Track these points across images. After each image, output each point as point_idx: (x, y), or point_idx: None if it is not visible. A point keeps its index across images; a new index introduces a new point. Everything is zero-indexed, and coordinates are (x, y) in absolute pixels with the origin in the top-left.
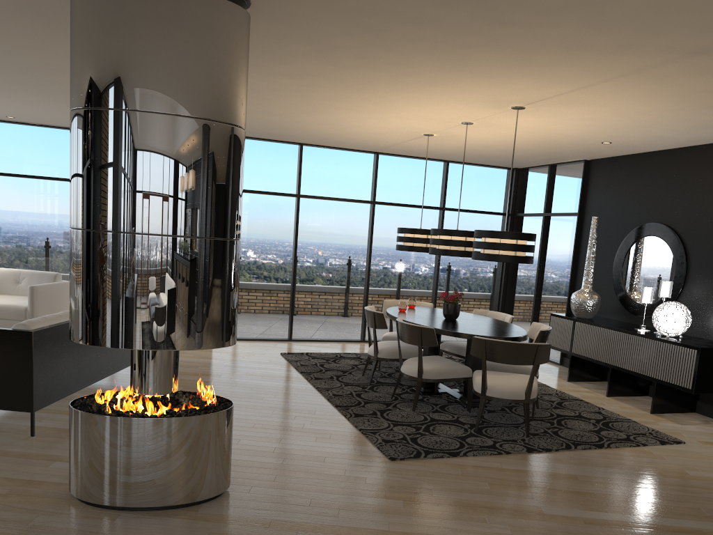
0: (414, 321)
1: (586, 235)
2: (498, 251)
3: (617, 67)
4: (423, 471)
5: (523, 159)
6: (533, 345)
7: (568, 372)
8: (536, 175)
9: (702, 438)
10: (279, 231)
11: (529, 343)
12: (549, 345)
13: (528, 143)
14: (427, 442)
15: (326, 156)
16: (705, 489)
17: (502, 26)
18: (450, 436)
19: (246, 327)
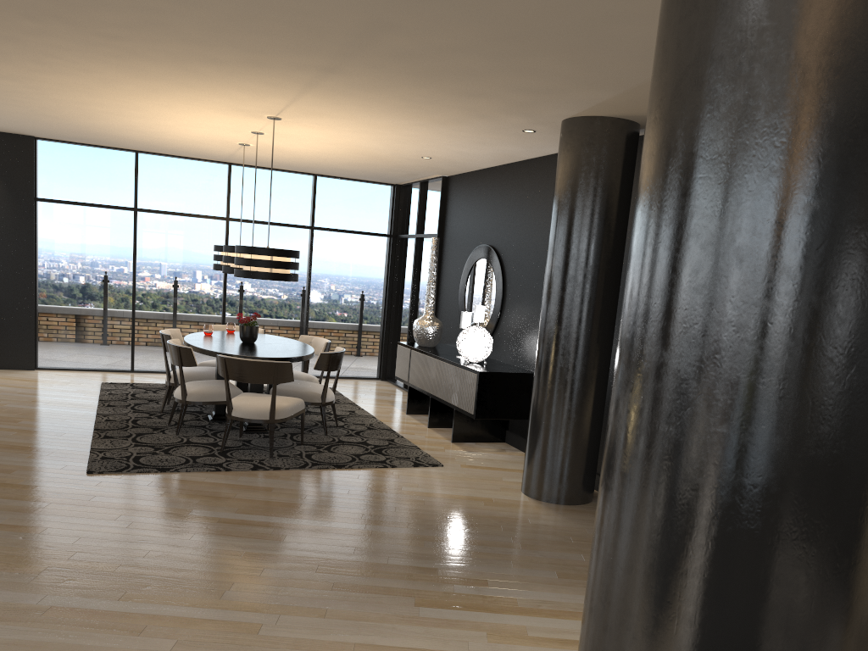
0: (195, 343)
1: (444, 258)
2: (253, 268)
3: (285, 81)
4: (110, 482)
5: (387, 175)
6: (269, 363)
7: (407, 404)
8: (413, 193)
9: (470, 463)
10: (114, 249)
11: (266, 360)
12: (289, 363)
13: (356, 156)
14: (149, 460)
15: (168, 166)
16: (396, 500)
17: (114, 39)
18: (185, 455)
19: (78, 356)
